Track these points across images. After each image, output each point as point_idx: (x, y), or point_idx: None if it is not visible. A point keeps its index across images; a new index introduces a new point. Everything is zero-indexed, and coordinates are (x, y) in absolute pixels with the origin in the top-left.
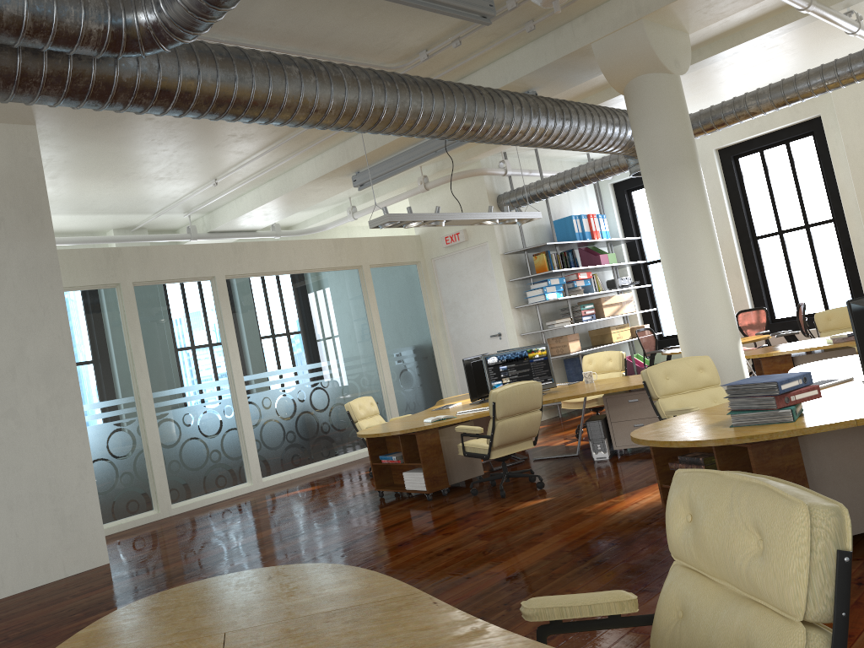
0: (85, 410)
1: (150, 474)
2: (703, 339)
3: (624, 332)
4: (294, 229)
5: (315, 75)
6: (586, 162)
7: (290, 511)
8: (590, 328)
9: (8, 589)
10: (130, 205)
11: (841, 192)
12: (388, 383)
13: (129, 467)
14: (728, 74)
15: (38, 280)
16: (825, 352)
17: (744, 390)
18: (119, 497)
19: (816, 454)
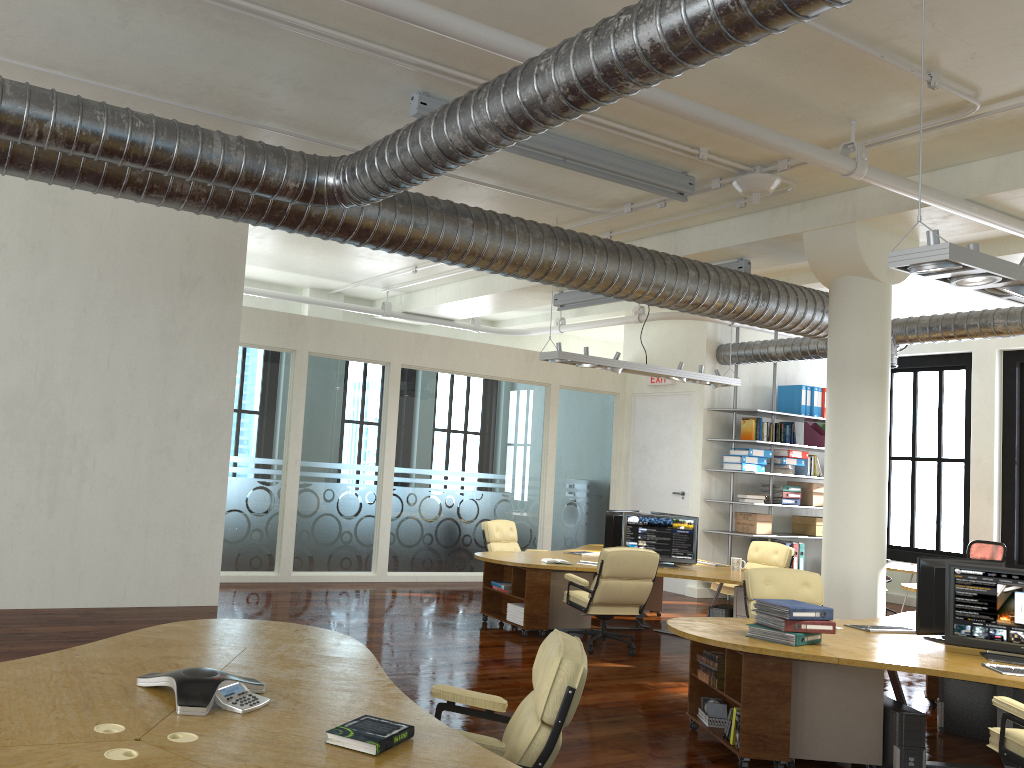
0: (235, 461)
1: (279, 537)
2: (842, 557)
3: None
4: (499, 325)
5: (488, 229)
6: None
7: (395, 609)
8: (796, 513)
9: (128, 601)
10: (329, 272)
11: None
12: (547, 512)
13: (262, 525)
14: None
15: (218, 338)
16: None
17: (766, 607)
18: (245, 550)
19: (813, 681)
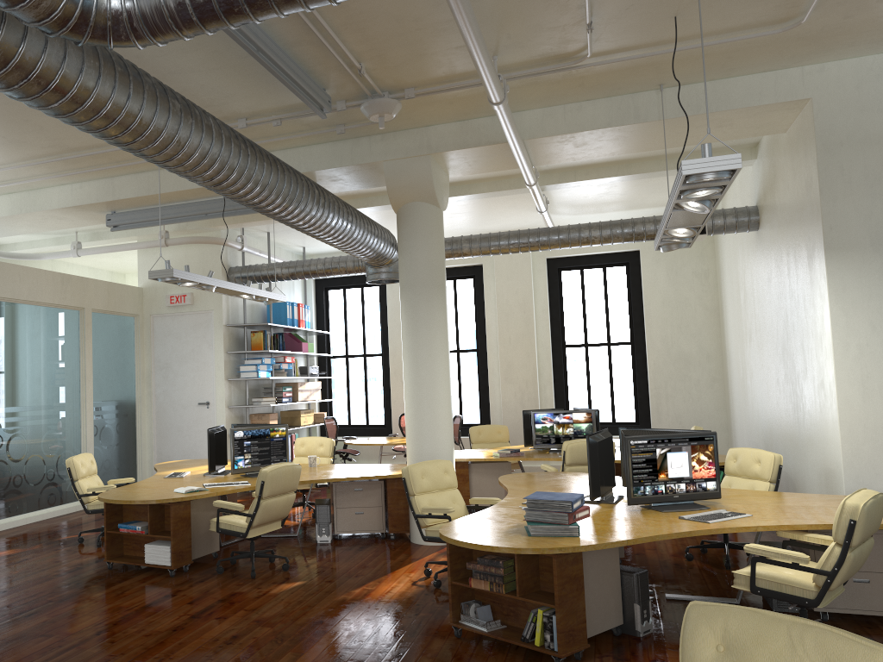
0: None
1: None
2: (429, 442)
3: (310, 417)
4: None
5: (193, 117)
6: (298, 254)
7: (0, 581)
8: (280, 409)
9: None
10: None
11: (487, 329)
12: (89, 438)
13: None
14: None
15: None
16: (491, 463)
17: (543, 504)
18: None
19: (584, 564)
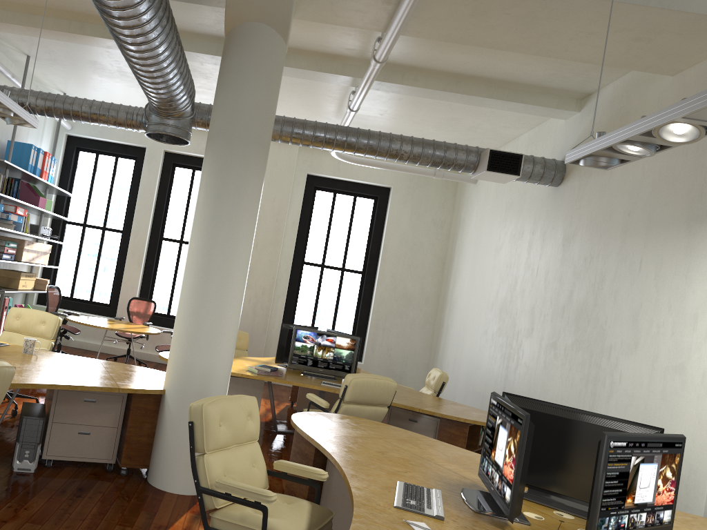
0: None
1: None
2: (206, 354)
3: (31, 281)
4: None
5: None
6: None
7: None
8: None
9: None
10: None
11: None
12: None
13: None
14: None
15: None
16: (243, 378)
17: None
18: None
19: None
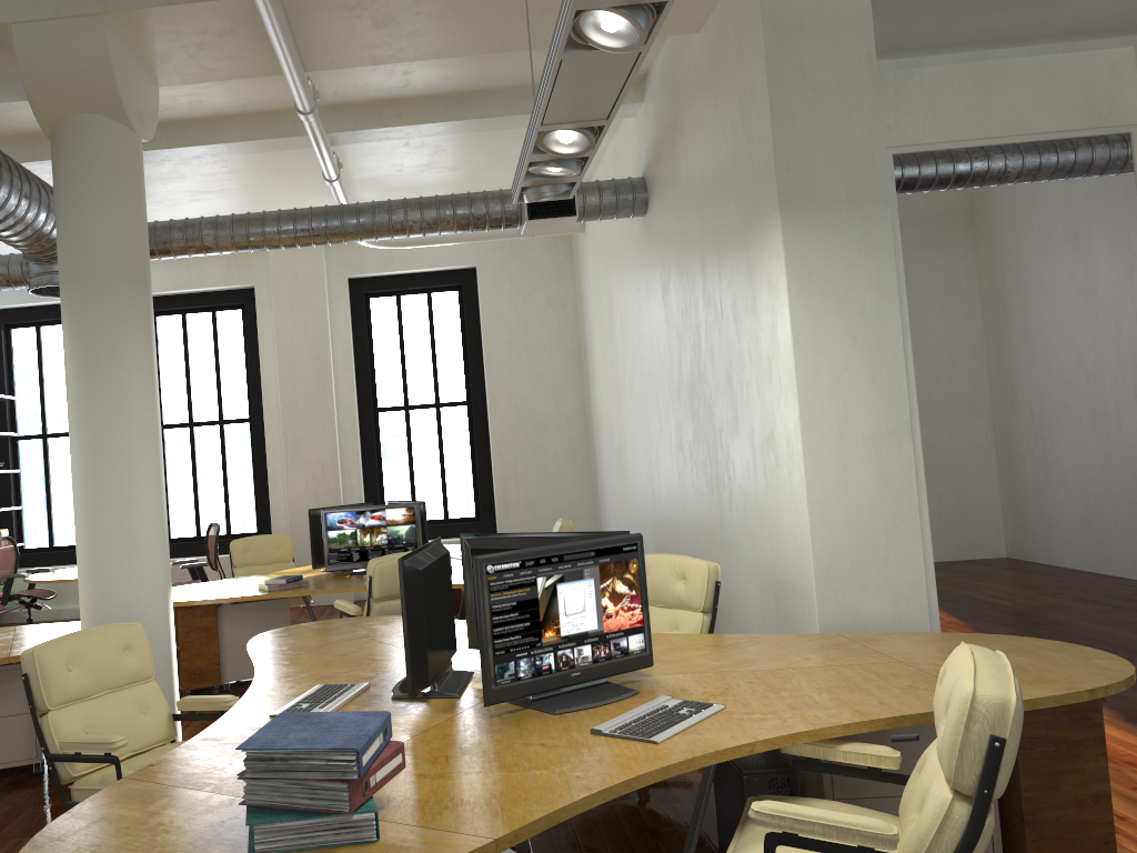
0: None
1: None
2: (120, 582)
3: None
4: None
5: None
6: None
7: None
8: None
9: None
10: None
11: (264, 387)
12: None
13: None
14: (174, 192)
15: None
16: (256, 602)
17: (286, 762)
18: None
19: None
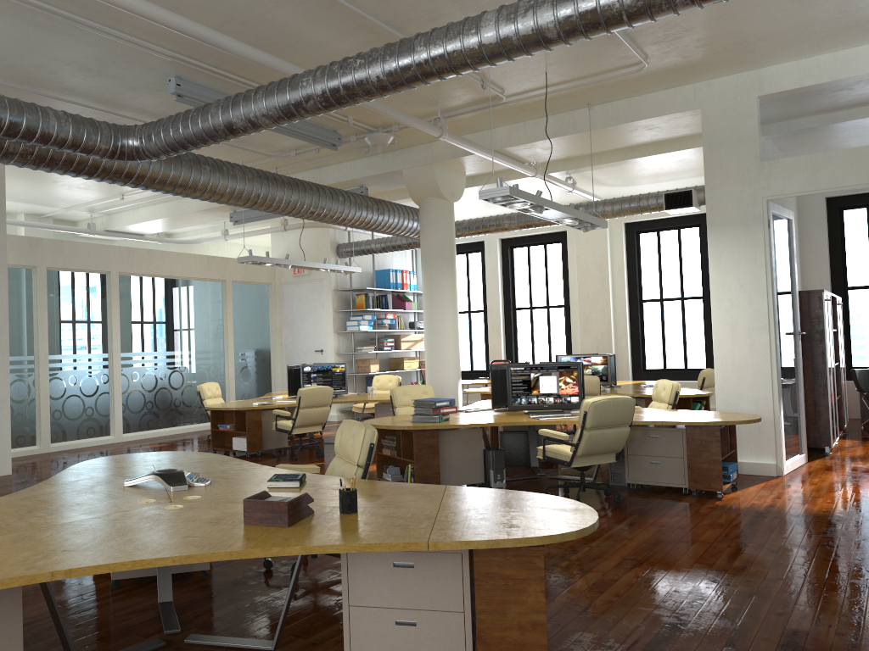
0: None
1: (38, 418)
2: (438, 375)
3: (414, 363)
4: (174, 237)
5: (220, 173)
6: None
7: None
8: (390, 356)
9: None
10: (47, 200)
11: (570, 288)
12: (231, 375)
13: (23, 410)
14: None
15: None
16: None
17: (421, 403)
18: (11, 432)
19: (448, 441)
